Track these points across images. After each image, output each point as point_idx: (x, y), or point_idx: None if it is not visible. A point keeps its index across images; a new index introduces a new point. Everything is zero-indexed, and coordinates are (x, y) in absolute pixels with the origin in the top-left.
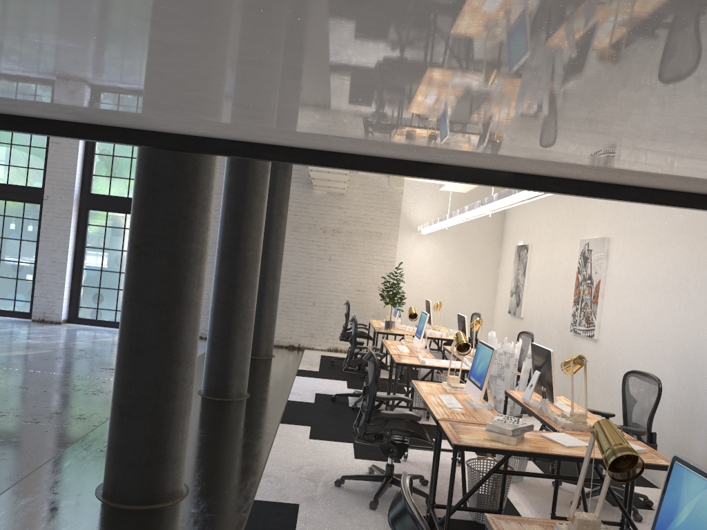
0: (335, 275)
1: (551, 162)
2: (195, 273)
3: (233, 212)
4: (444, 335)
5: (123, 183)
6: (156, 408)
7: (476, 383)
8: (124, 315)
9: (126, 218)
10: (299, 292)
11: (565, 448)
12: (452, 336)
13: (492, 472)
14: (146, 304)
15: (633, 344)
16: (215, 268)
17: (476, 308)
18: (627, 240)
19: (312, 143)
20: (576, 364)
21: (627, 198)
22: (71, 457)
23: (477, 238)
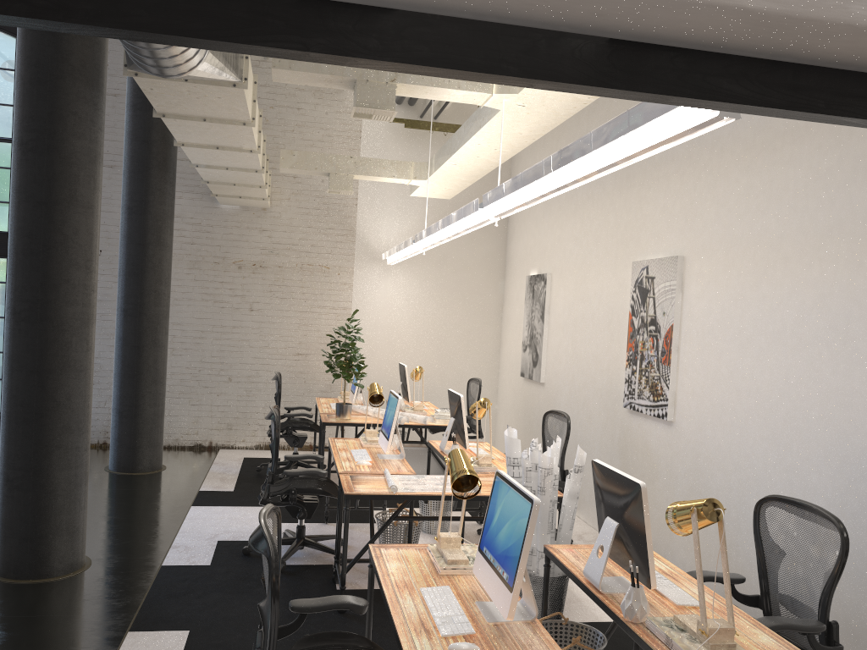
0: (260, 333)
1: None
2: None
3: (28, 235)
4: (429, 420)
5: None
6: None
7: (497, 568)
8: None
9: None
10: (205, 363)
11: None
12: (441, 420)
13: None
14: None
15: (742, 432)
16: (5, 342)
17: (473, 369)
18: (719, 258)
19: None
20: (703, 520)
21: None
22: None
23: (470, 268)
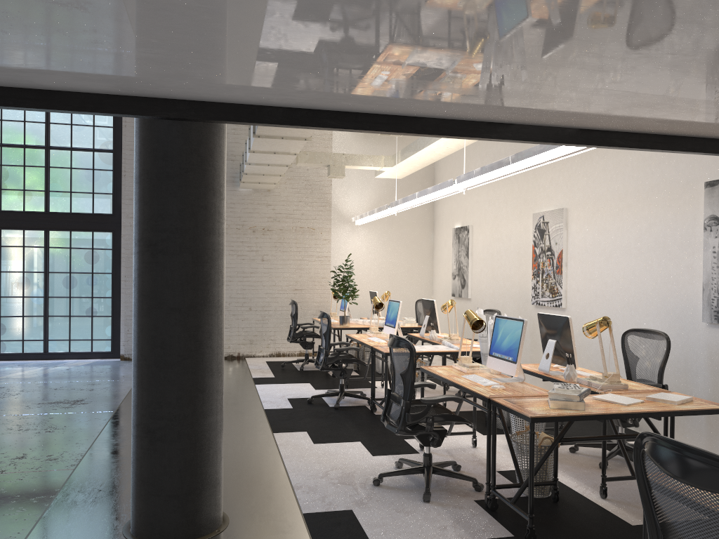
0: (270, 276)
1: (640, 111)
2: (219, 270)
3: None
4: (401, 324)
5: (16, 196)
6: (193, 427)
7: (504, 358)
8: (142, 325)
9: (25, 235)
10: (233, 298)
11: (626, 407)
12: (409, 324)
13: (558, 441)
14: (171, 310)
15: (609, 307)
16: None
17: (415, 295)
18: (589, 208)
19: (389, 105)
20: (602, 326)
21: (684, 148)
22: (69, 502)
23: (409, 225)
